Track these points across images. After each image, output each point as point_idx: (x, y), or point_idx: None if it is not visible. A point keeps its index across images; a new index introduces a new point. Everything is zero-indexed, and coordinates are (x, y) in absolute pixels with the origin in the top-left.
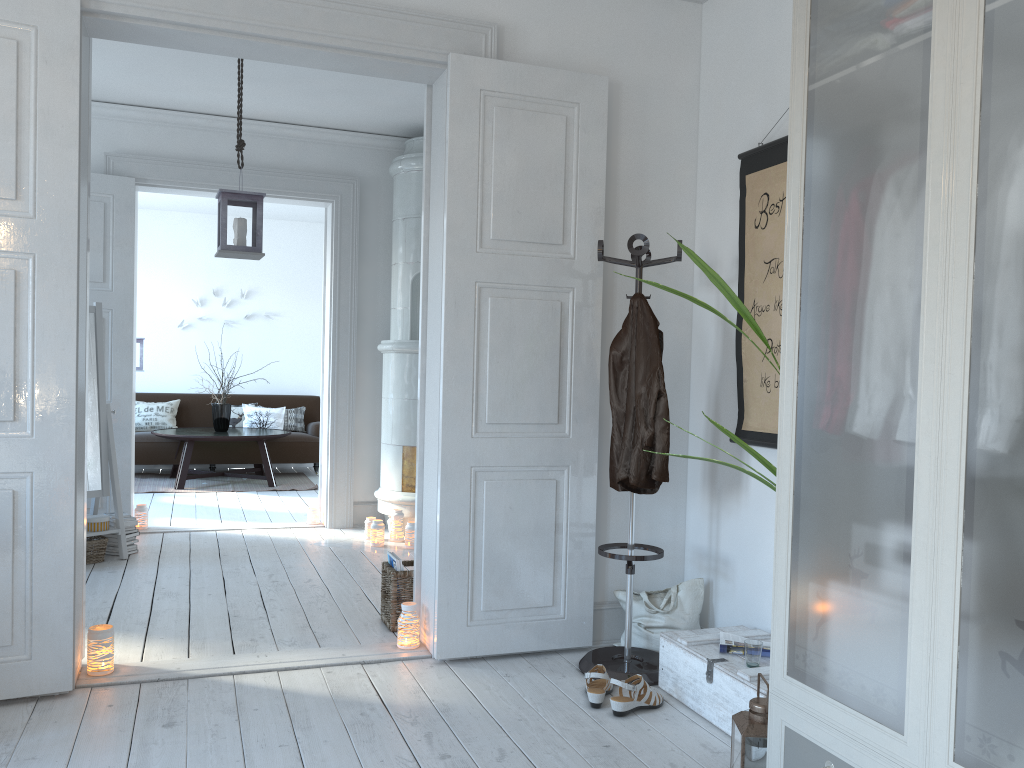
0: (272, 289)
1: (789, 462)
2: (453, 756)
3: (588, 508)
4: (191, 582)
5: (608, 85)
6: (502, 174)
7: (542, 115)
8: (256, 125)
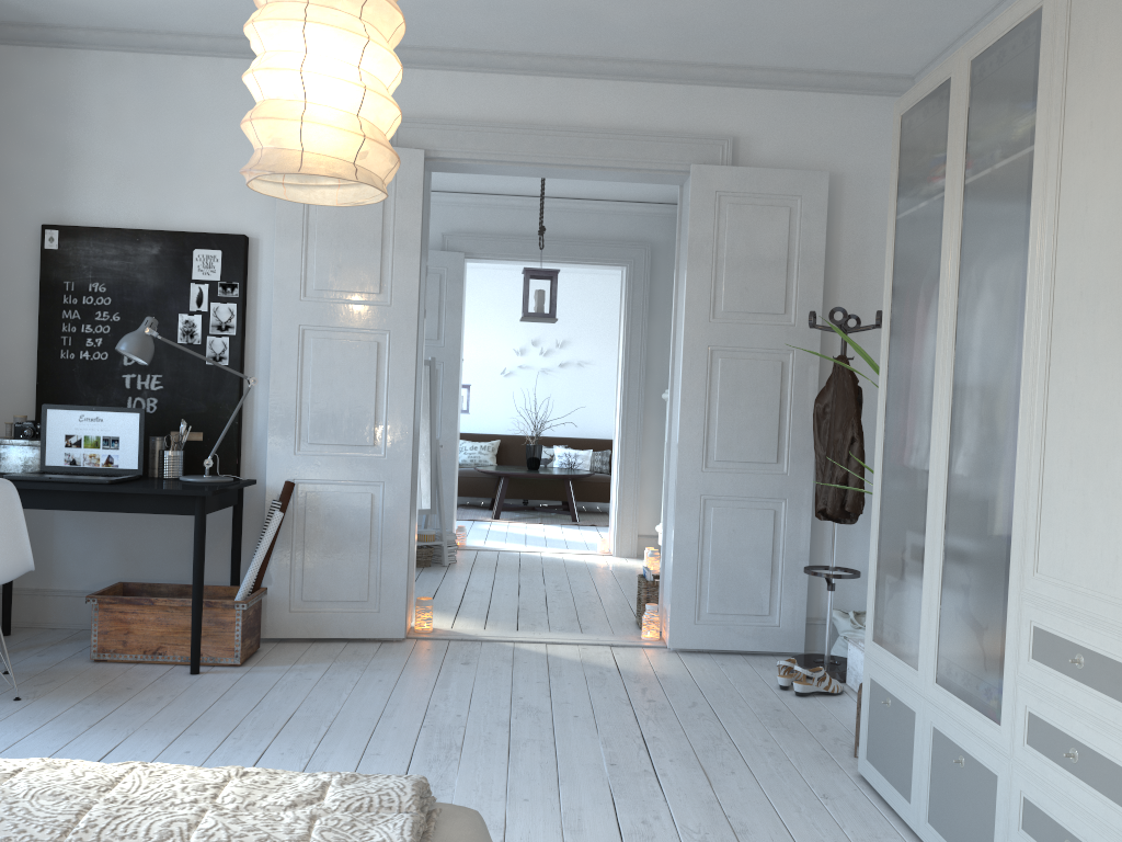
0: (584, 339)
1: (878, 487)
2: (657, 701)
3: (802, 535)
4: (494, 585)
5: (828, 178)
6: (732, 258)
7: (768, 208)
8: (562, 202)
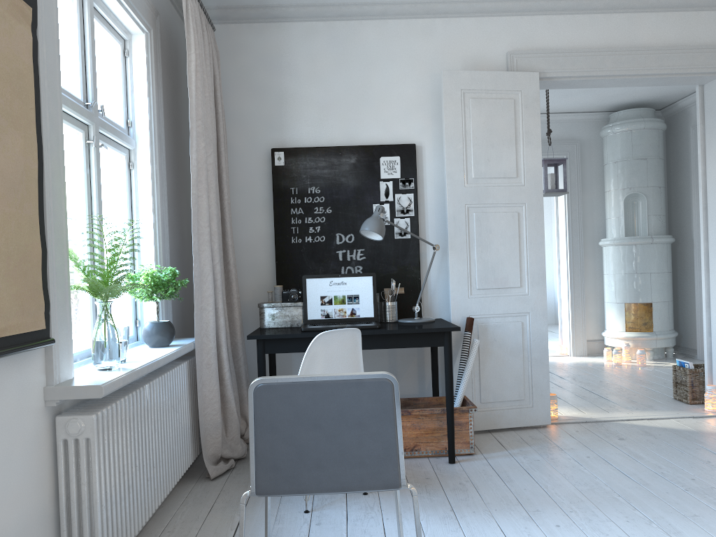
0: None
1: None
2: None
3: None
4: None
5: None
6: None
7: None
8: None
